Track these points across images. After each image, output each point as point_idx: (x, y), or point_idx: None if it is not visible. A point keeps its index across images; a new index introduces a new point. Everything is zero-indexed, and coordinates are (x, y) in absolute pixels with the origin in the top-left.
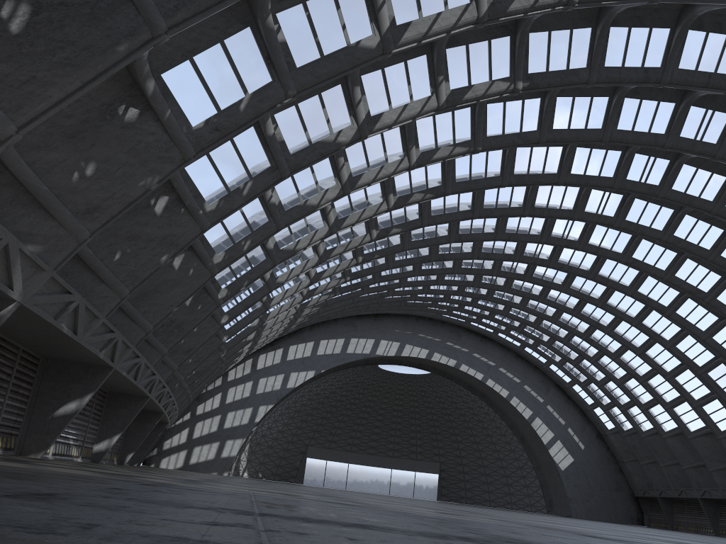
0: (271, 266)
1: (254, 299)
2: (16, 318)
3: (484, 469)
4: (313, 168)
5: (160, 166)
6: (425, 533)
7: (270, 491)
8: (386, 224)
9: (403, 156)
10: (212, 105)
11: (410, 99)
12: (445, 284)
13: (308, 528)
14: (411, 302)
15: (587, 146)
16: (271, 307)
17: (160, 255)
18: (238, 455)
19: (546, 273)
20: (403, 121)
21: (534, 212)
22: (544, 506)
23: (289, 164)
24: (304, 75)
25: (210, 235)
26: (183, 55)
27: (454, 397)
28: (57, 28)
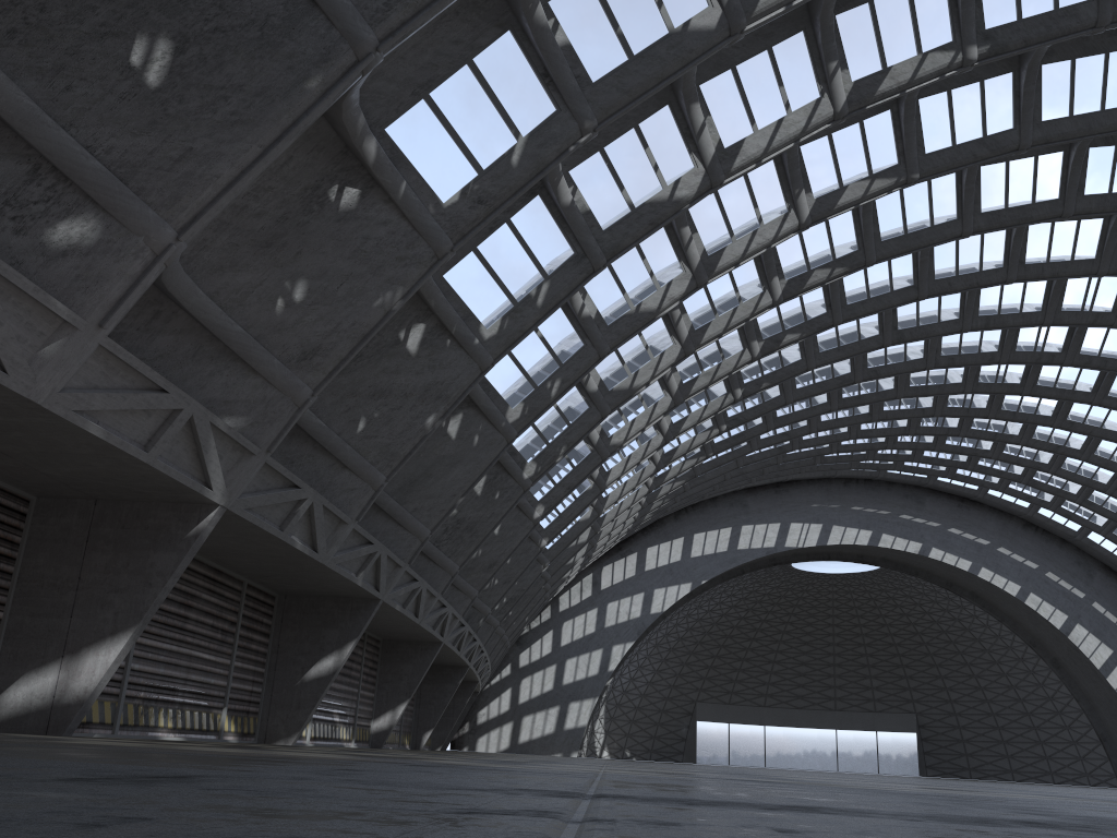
0: (598, 419)
1: (579, 475)
2: (227, 534)
3: (994, 719)
4: (643, 252)
5: (402, 272)
6: (941, 817)
7: (636, 770)
8: (773, 329)
9: (787, 209)
10: (468, 165)
11: (786, 109)
12: (885, 418)
13: (685, 814)
14: (832, 455)
15: (1108, 142)
16: (609, 485)
17: (424, 416)
18: (590, 724)
19: (1060, 376)
20: (779, 147)
21: (1025, 272)
22: (1111, 775)
23: (603, 247)
24: (606, 92)
25: (497, 379)
26: (414, 93)
27: (925, 603)
28: (214, 69)
